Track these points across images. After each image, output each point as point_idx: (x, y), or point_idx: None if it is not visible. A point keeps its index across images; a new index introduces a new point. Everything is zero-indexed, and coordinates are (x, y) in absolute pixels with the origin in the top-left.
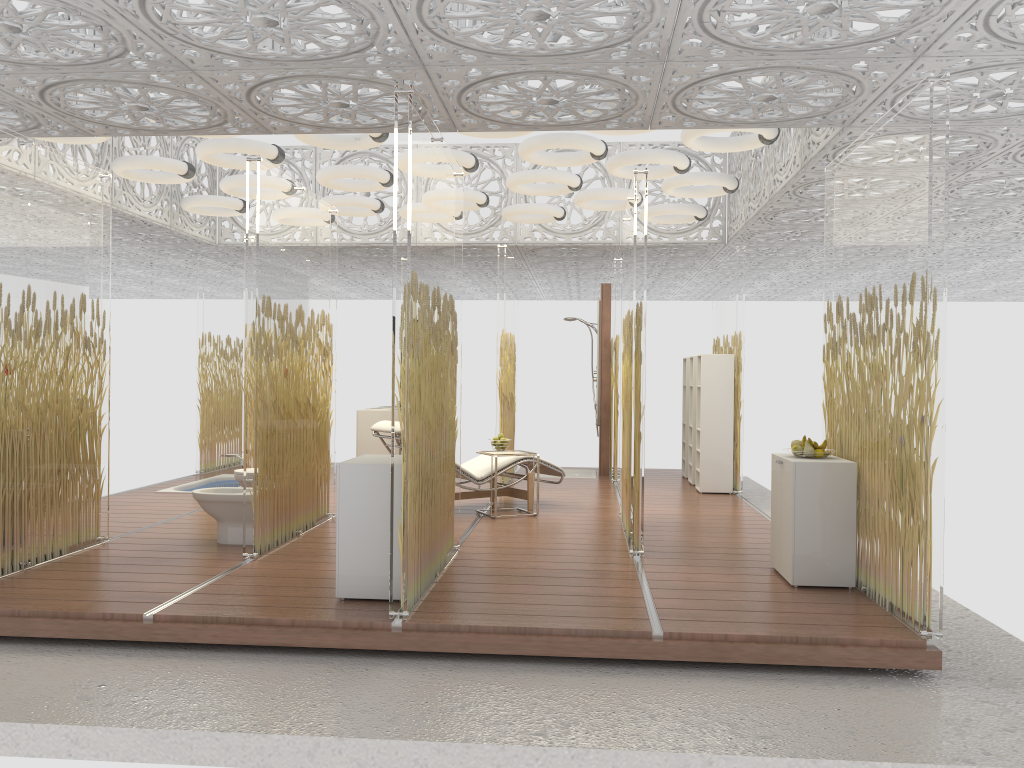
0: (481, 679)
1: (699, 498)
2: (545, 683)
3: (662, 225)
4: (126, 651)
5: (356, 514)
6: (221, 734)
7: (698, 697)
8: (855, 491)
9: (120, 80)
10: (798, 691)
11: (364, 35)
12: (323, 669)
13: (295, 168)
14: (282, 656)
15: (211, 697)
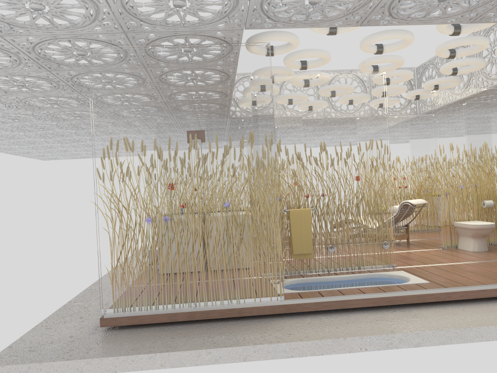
0: None
1: None
2: None
3: None
4: None
5: None
6: None
7: None
8: None
9: None
10: None
11: None
12: None
13: None
14: None
15: None
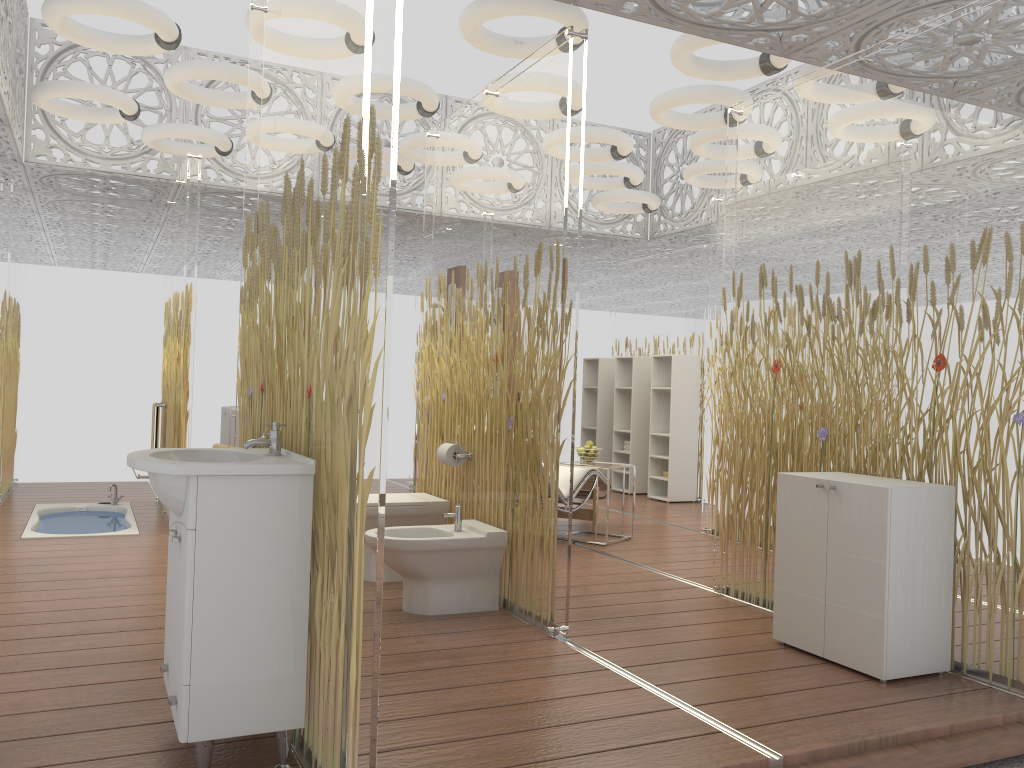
0: None
1: (687, 508)
2: None
3: (591, 213)
4: None
5: (907, 558)
6: None
7: None
8: None
9: None
10: None
11: None
12: None
13: (155, 72)
14: None
15: None
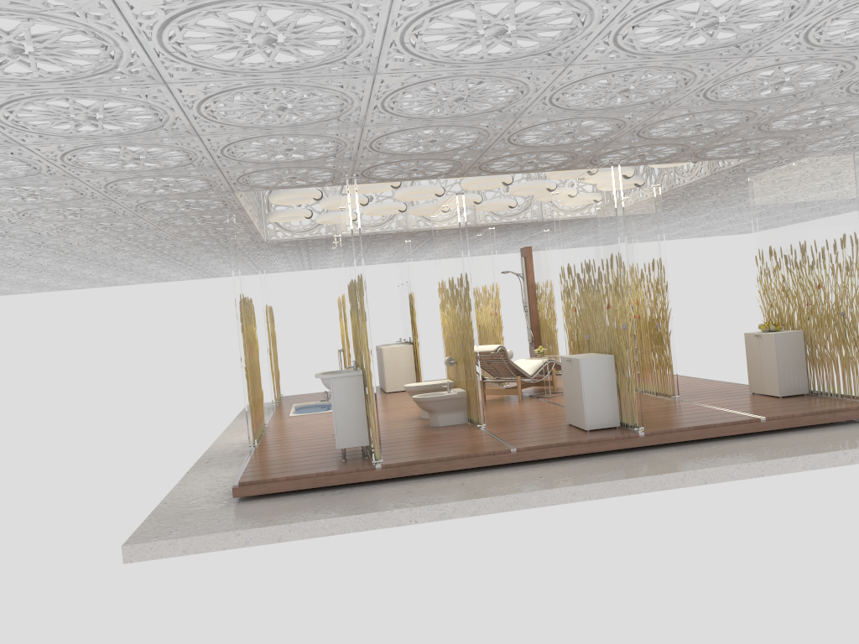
0: (701, 449)
1: None
2: (732, 445)
3: None
4: (509, 468)
5: (592, 384)
6: (641, 478)
7: (804, 439)
8: (803, 345)
9: (434, 158)
10: (838, 431)
11: (603, 135)
12: (623, 458)
13: None
14: (590, 458)
15: (602, 471)
